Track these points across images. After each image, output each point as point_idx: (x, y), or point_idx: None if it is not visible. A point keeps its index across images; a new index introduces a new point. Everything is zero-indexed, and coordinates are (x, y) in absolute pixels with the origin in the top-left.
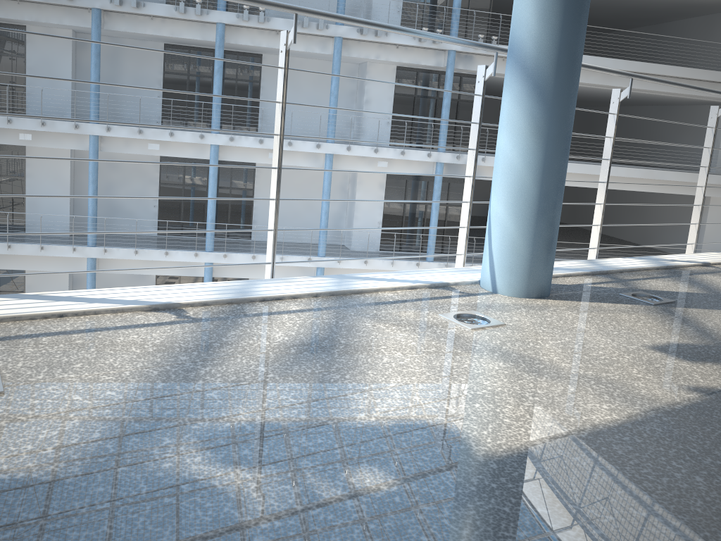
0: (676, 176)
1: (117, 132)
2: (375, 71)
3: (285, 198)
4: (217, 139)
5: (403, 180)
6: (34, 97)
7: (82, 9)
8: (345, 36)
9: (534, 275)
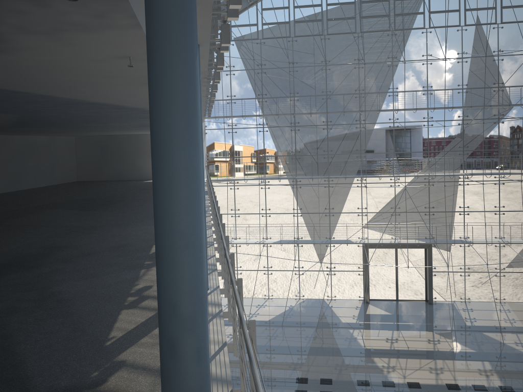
0: None
1: None
2: None
3: None
4: None
5: None
6: None
7: None
8: None
9: None
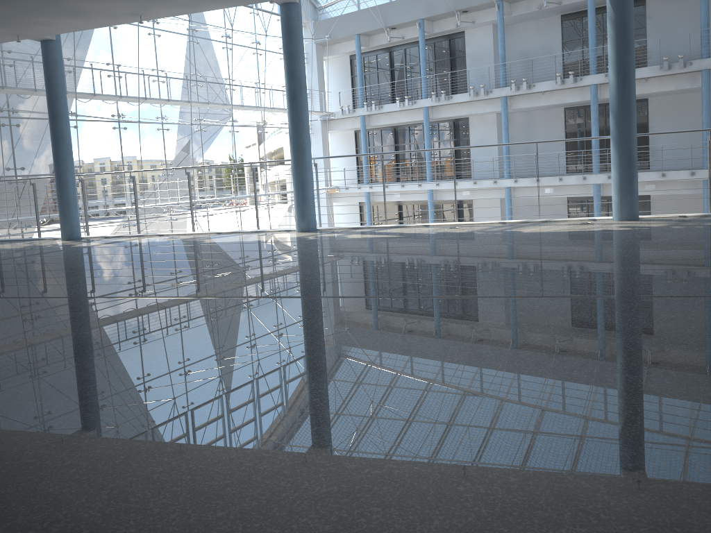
0: None
1: (522, 183)
2: None
3: None
4: (596, 178)
5: None
6: (475, 165)
7: (496, 99)
8: (710, 68)
9: (299, 225)
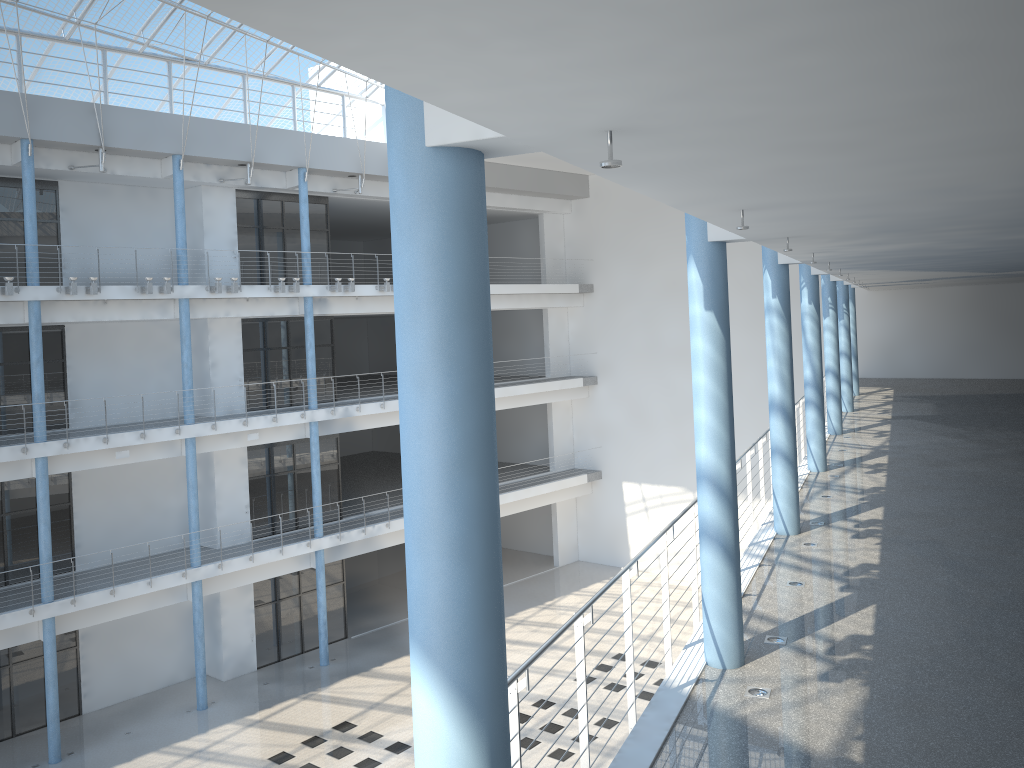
0: (528, 389)
1: None
2: (218, 328)
3: (116, 503)
4: (46, 448)
5: (266, 449)
6: None
7: None
8: (193, 297)
9: (798, 525)
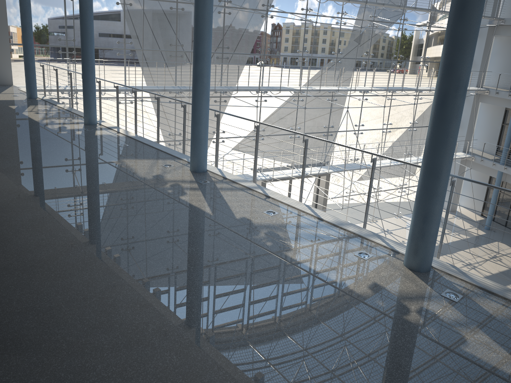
0: None
1: None
2: None
3: None
4: None
5: None
6: None
7: None
8: None
9: (408, 260)
